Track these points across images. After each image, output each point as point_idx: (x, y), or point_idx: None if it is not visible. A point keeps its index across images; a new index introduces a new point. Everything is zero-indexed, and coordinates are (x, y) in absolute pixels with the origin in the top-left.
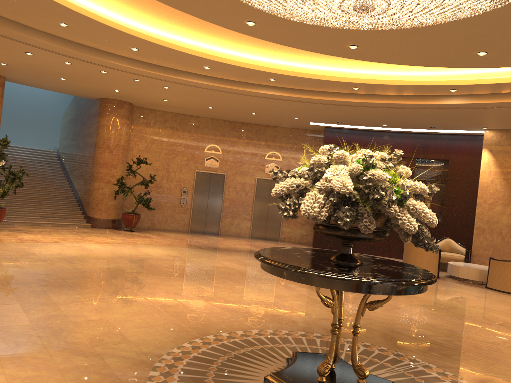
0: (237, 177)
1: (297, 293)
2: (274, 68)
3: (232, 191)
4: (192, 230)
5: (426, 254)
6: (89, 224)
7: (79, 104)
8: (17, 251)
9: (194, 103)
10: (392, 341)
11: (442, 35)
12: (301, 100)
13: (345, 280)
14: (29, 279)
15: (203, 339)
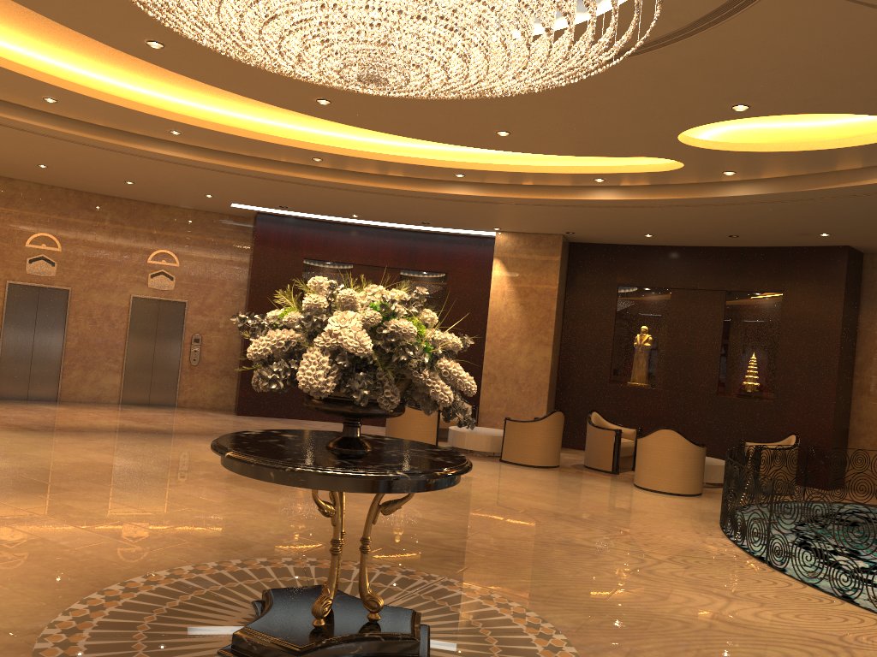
0: (94, 294)
1: (236, 498)
2: (178, 111)
3: (84, 321)
4: (2, 395)
5: (421, 418)
6: None
7: None
8: None
9: (10, 156)
10: (396, 555)
11: (454, 103)
12: (223, 169)
13: (364, 477)
14: None
15: (104, 593)
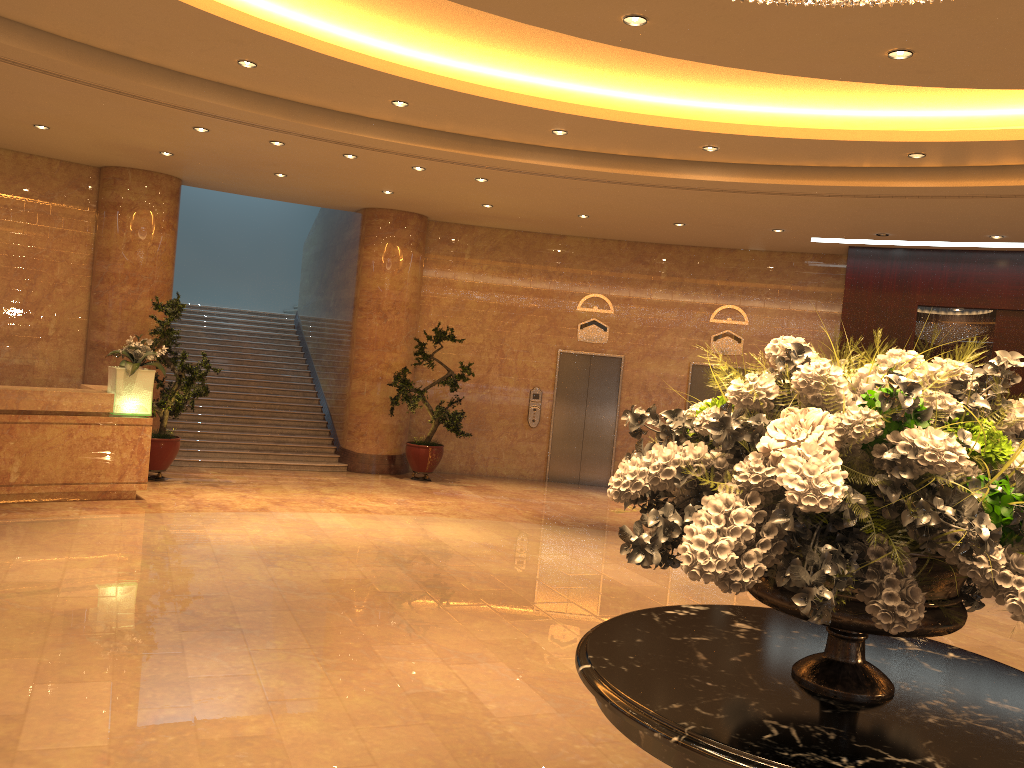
0: (649, 363)
1: None
2: (716, 120)
3: (637, 394)
4: (554, 476)
5: None
6: (342, 465)
7: (328, 223)
8: (176, 534)
9: (548, 209)
10: None
11: None
12: (782, 190)
13: None
14: (165, 610)
15: None
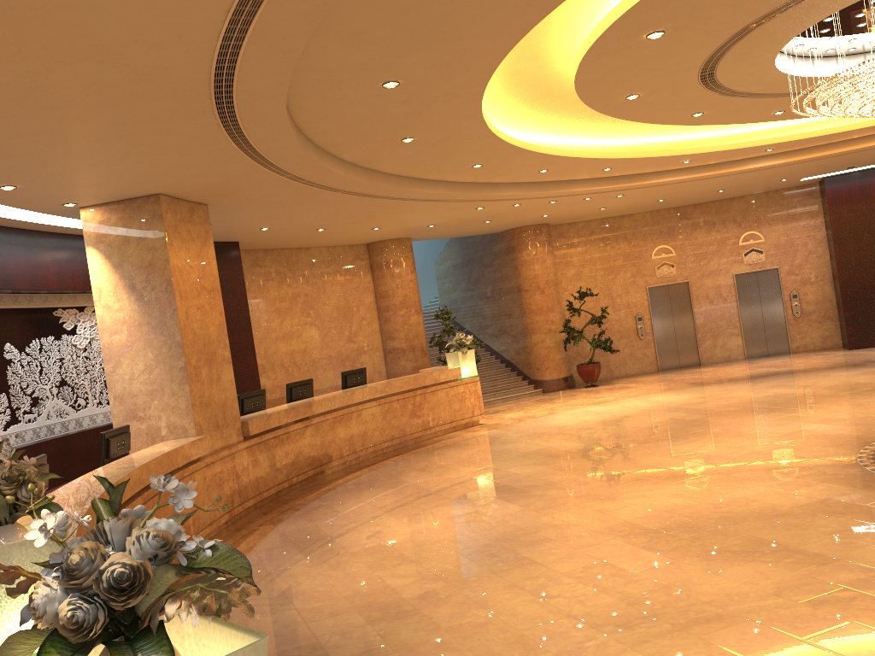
0: (706, 280)
1: None
2: (764, 132)
3: (703, 302)
4: (663, 367)
5: None
6: (540, 390)
7: (466, 243)
8: (543, 427)
9: (641, 201)
10: None
11: None
12: (805, 160)
13: None
14: (618, 442)
15: (872, 446)
